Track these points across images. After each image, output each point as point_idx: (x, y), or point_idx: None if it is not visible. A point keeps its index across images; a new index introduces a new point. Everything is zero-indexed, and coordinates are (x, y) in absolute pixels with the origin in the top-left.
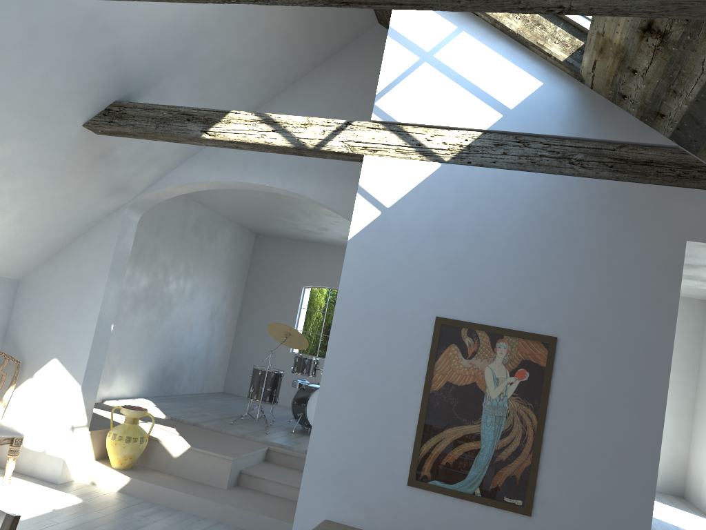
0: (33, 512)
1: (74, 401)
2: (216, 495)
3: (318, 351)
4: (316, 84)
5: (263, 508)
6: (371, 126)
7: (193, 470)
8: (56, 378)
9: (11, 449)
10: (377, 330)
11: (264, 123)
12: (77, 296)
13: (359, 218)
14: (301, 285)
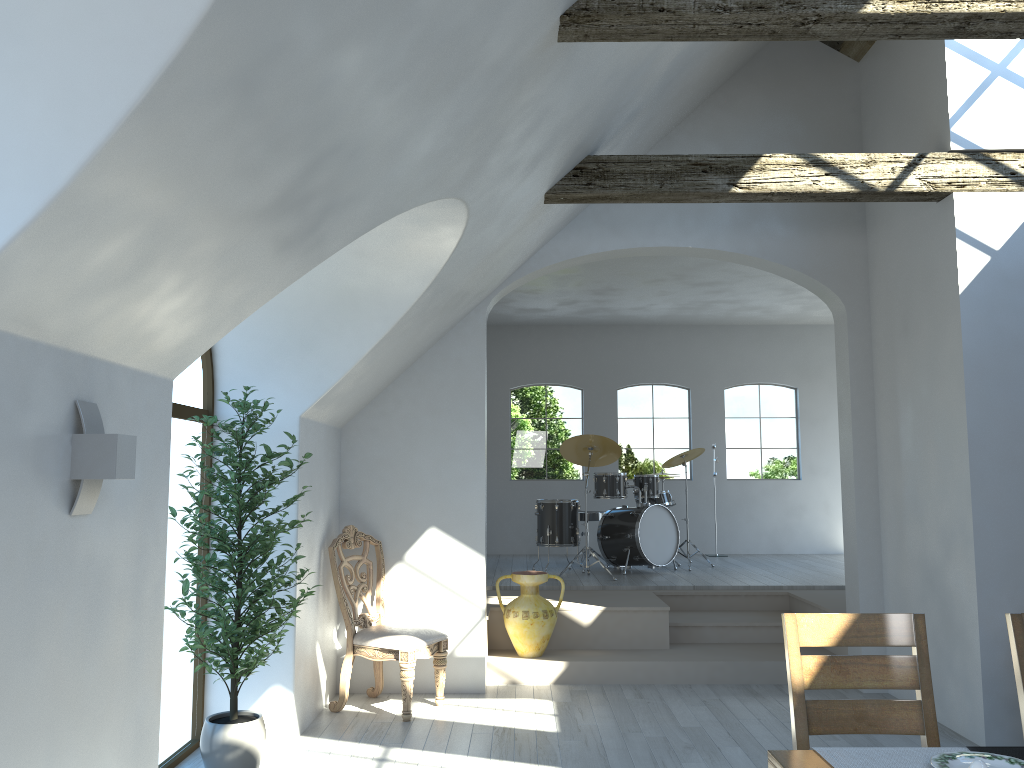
0: (546, 722)
1: (479, 578)
2: (680, 656)
3: (547, 472)
4: (725, 109)
5: (746, 656)
6: (951, 157)
7: (616, 636)
8: (441, 553)
9: (440, 658)
10: (1020, 392)
11: (812, 166)
12: (443, 435)
13: (966, 267)
14: (506, 387)
